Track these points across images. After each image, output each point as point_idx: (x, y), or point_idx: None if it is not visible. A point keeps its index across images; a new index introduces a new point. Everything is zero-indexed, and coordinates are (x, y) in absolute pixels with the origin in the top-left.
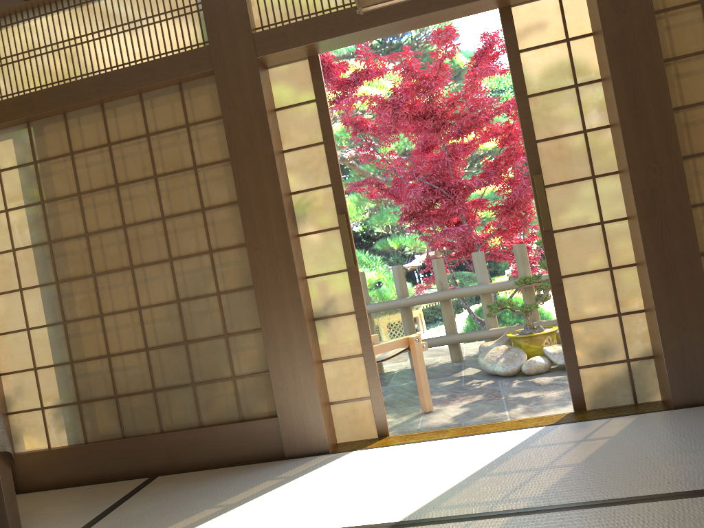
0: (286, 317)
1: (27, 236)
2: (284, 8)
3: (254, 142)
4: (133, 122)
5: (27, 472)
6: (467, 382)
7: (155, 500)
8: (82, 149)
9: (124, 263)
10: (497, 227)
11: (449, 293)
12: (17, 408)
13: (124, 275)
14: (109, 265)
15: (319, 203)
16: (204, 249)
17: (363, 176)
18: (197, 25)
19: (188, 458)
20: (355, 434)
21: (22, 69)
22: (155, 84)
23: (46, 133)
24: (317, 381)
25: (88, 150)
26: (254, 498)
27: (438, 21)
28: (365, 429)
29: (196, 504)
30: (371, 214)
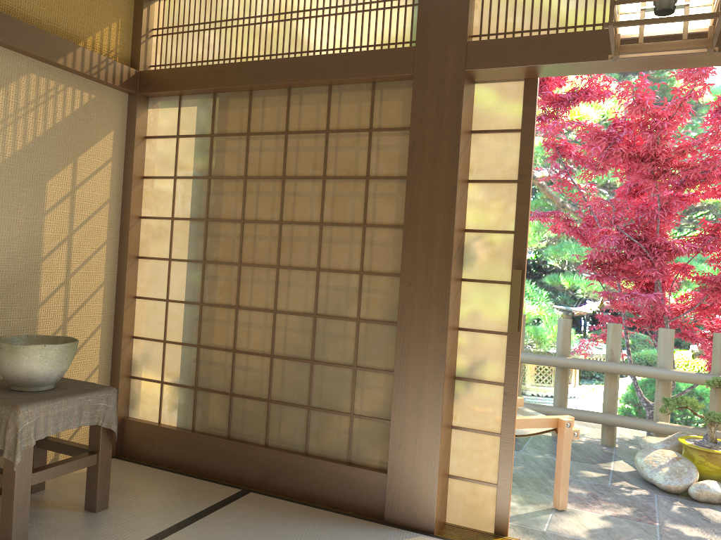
0: (423, 370)
1: (188, 208)
2: (511, 18)
3: (438, 166)
4: (316, 114)
5: (133, 440)
6: (614, 482)
7: (237, 526)
8: (259, 132)
9: (271, 261)
10: (698, 304)
11: (618, 367)
12: (140, 374)
13: (268, 273)
14: (257, 258)
15: (494, 249)
16: (355, 268)
17: (550, 200)
18: (408, 21)
19: (284, 483)
20: (469, 519)
21: (222, 37)
22: (348, 78)
23: (229, 107)
24: (440, 451)
25: (264, 134)
26: None
27: (703, 65)
28: (481, 518)
29: None
30: (549, 243)
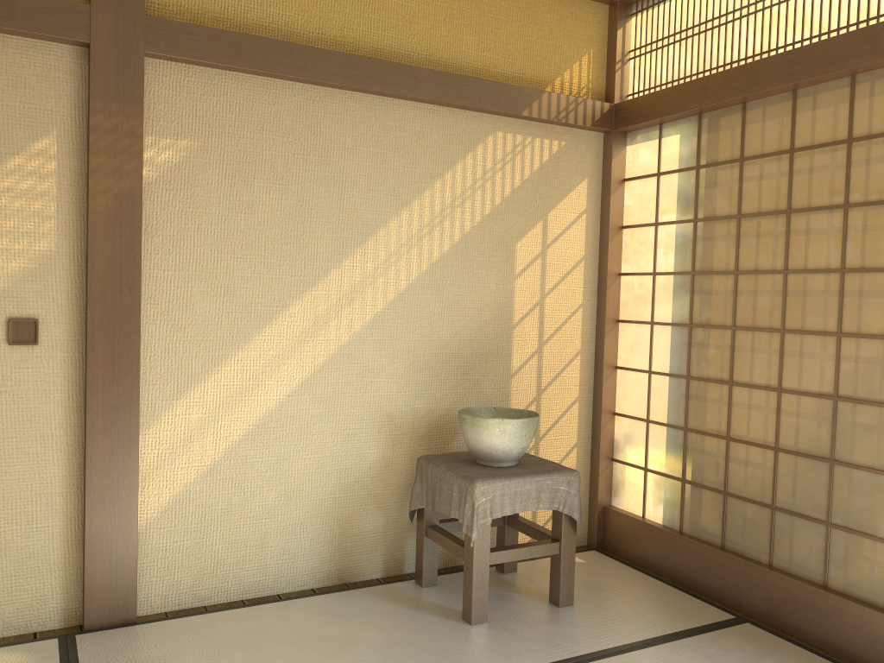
0: None
1: (670, 260)
2: None
3: None
4: (832, 119)
5: (615, 533)
6: None
7: (716, 661)
8: (754, 155)
9: (773, 323)
10: None
11: None
12: (622, 457)
13: (770, 339)
14: (754, 319)
15: None
16: None
17: None
18: None
19: (793, 620)
20: None
21: (707, 42)
22: (876, 61)
23: (717, 129)
24: None
25: (762, 156)
26: None
27: None
28: None
29: None
30: None
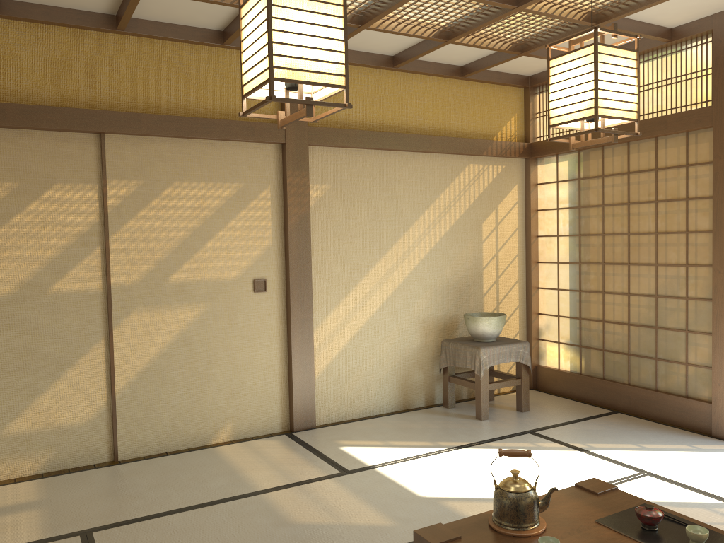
0: None
1: (567, 228)
2: None
3: None
4: (647, 158)
5: (543, 379)
6: None
7: (605, 426)
8: (609, 174)
9: (624, 260)
10: None
11: None
12: (544, 337)
13: (622, 268)
14: (614, 259)
15: None
16: (682, 262)
17: None
18: (709, 85)
19: (641, 409)
20: None
21: None
22: (666, 133)
23: (588, 159)
24: None
25: (613, 175)
26: (663, 450)
27: None
28: None
29: (626, 438)
30: None
